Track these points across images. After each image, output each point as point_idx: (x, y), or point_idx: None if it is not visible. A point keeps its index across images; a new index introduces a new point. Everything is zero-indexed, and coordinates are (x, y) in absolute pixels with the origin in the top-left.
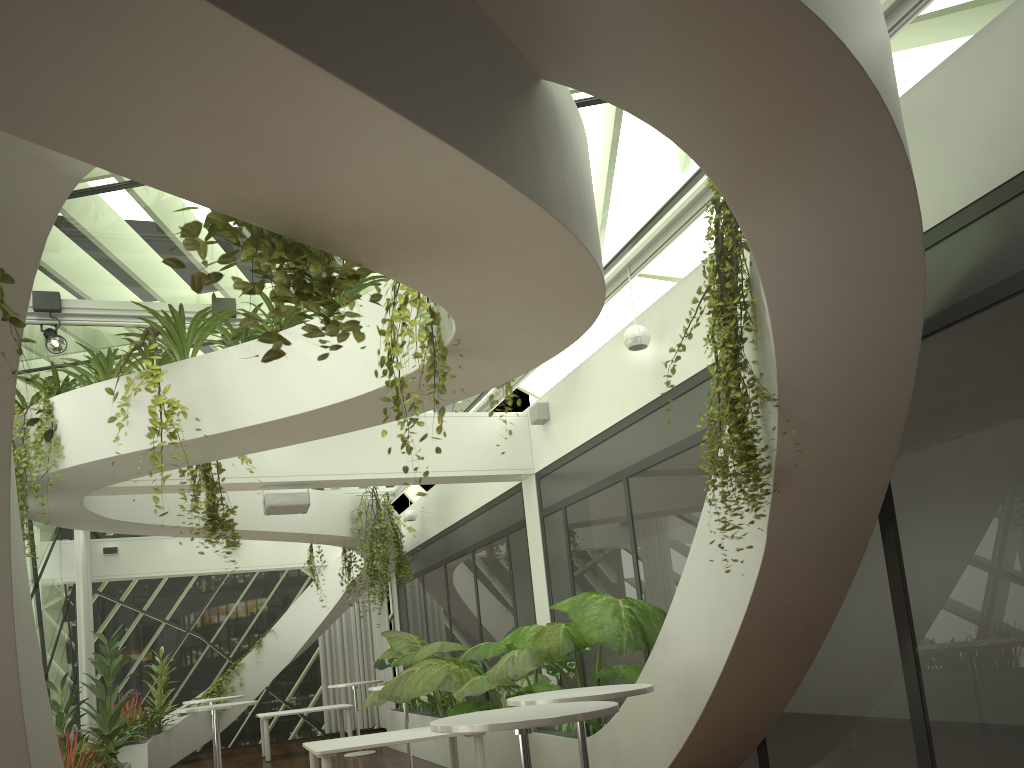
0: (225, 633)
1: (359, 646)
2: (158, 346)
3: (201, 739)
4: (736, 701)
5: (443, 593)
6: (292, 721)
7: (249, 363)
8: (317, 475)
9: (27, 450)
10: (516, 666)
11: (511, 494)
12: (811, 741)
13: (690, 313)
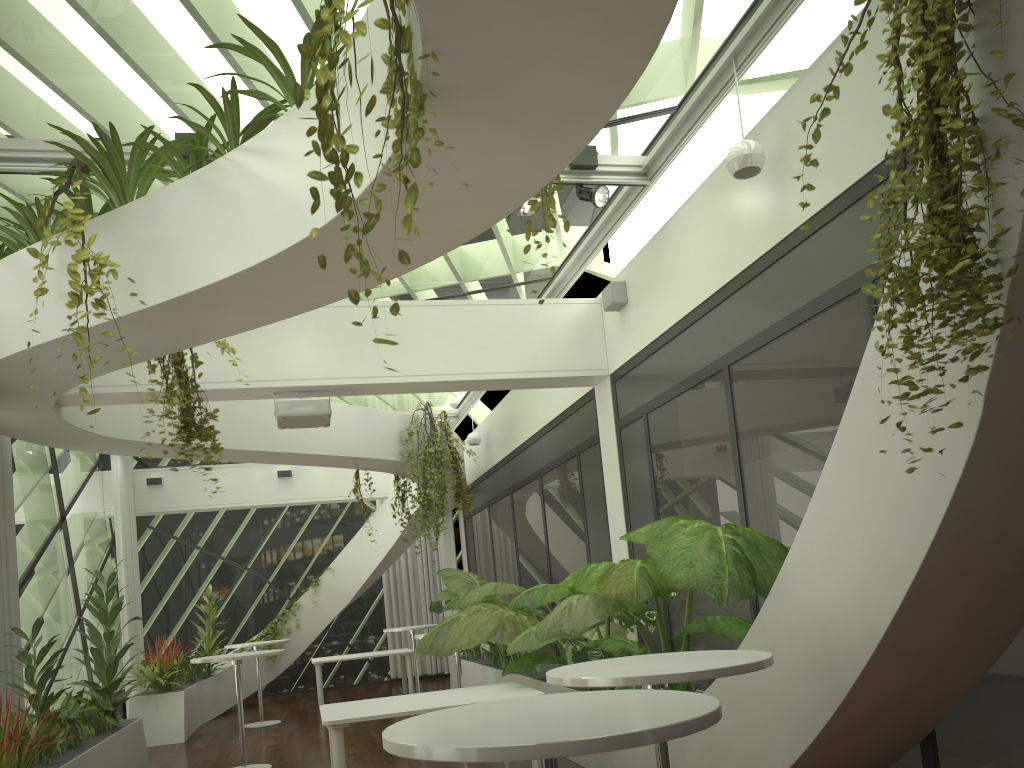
0: (284, 571)
1: (426, 585)
2: None
3: (255, 684)
4: (901, 679)
5: (510, 526)
6: (356, 665)
7: (199, 200)
8: (338, 378)
9: None
10: (574, 618)
11: (582, 404)
12: (1016, 740)
13: (850, 26)
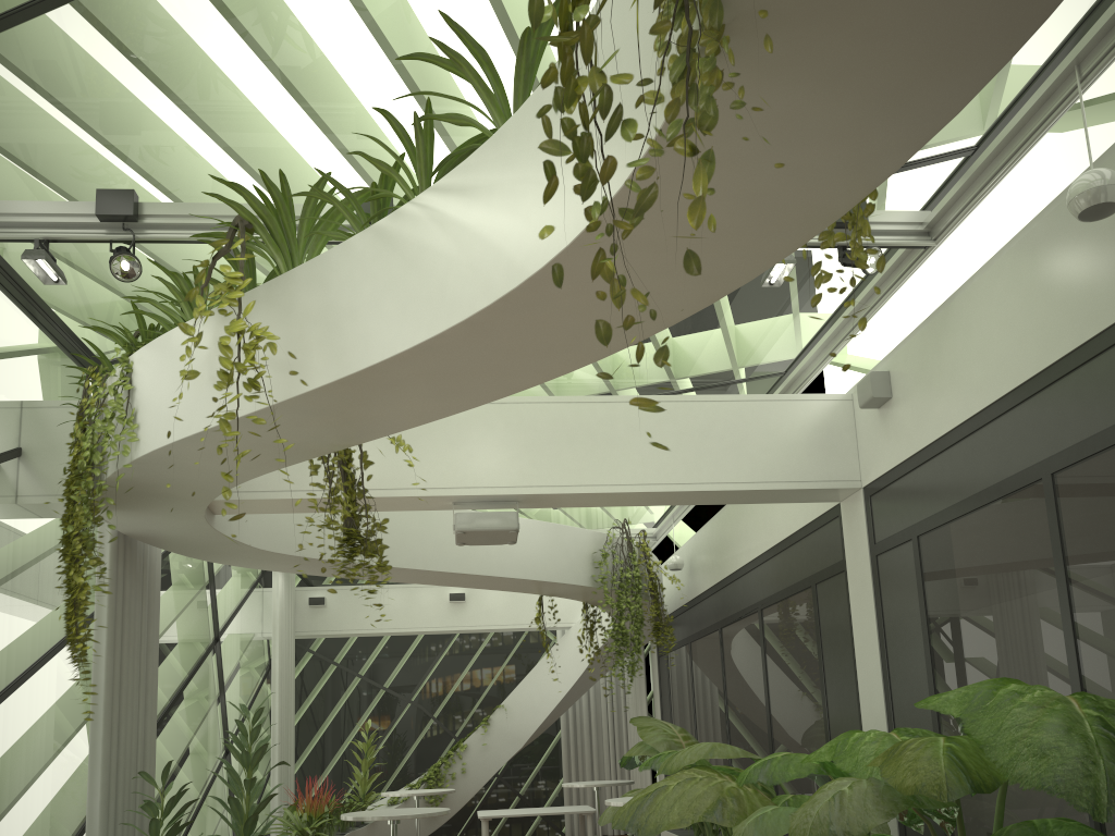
0: (450, 706)
1: (610, 730)
2: None
3: (413, 835)
4: None
5: (717, 668)
6: (526, 819)
7: (378, 257)
8: (530, 487)
9: (94, 432)
10: (848, 813)
11: (822, 524)
12: None
13: None
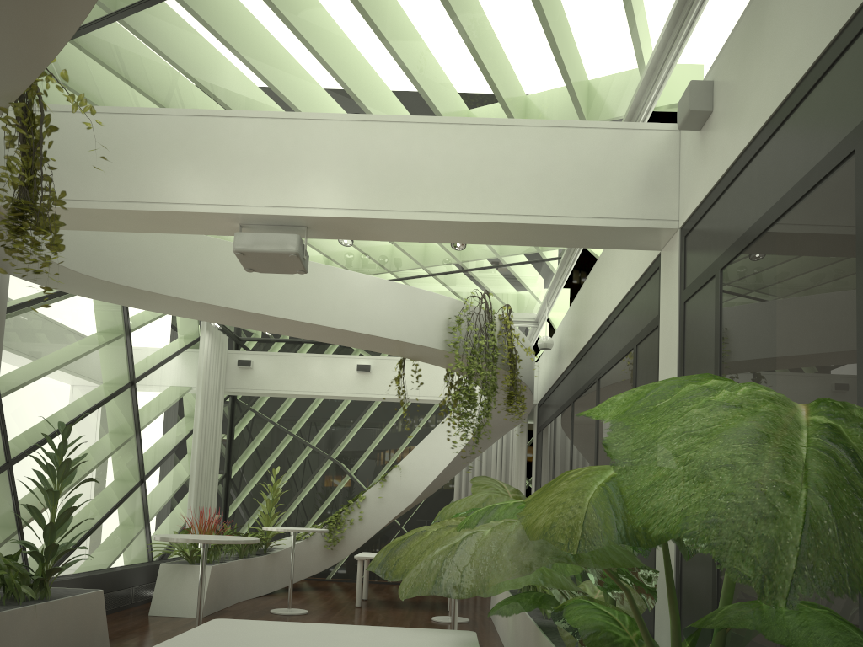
0: (363, 464)
1: None
2: (104, 4)
3: (312, 568)
4: None
5: (568, 440)
6: None
7: None
8: (313, 208)
9: None
10: (470, 562)
11: (646, 280)
12: None
13: None
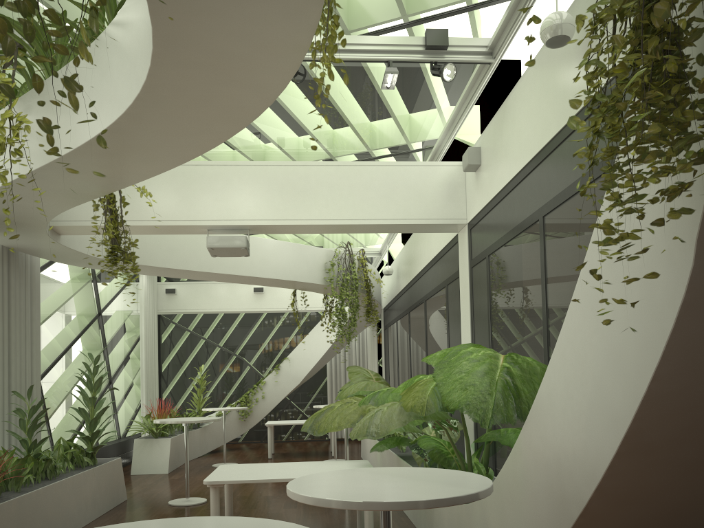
0: (259, 358)
1: None
2: None
3: (231, 435)
4: (627, 517)
5: (407, 337)
6: None
7: (90, 69)
8: (253, 220)
9: None
10: (380, 422)
11: (450, 246)
12: None
13: None
